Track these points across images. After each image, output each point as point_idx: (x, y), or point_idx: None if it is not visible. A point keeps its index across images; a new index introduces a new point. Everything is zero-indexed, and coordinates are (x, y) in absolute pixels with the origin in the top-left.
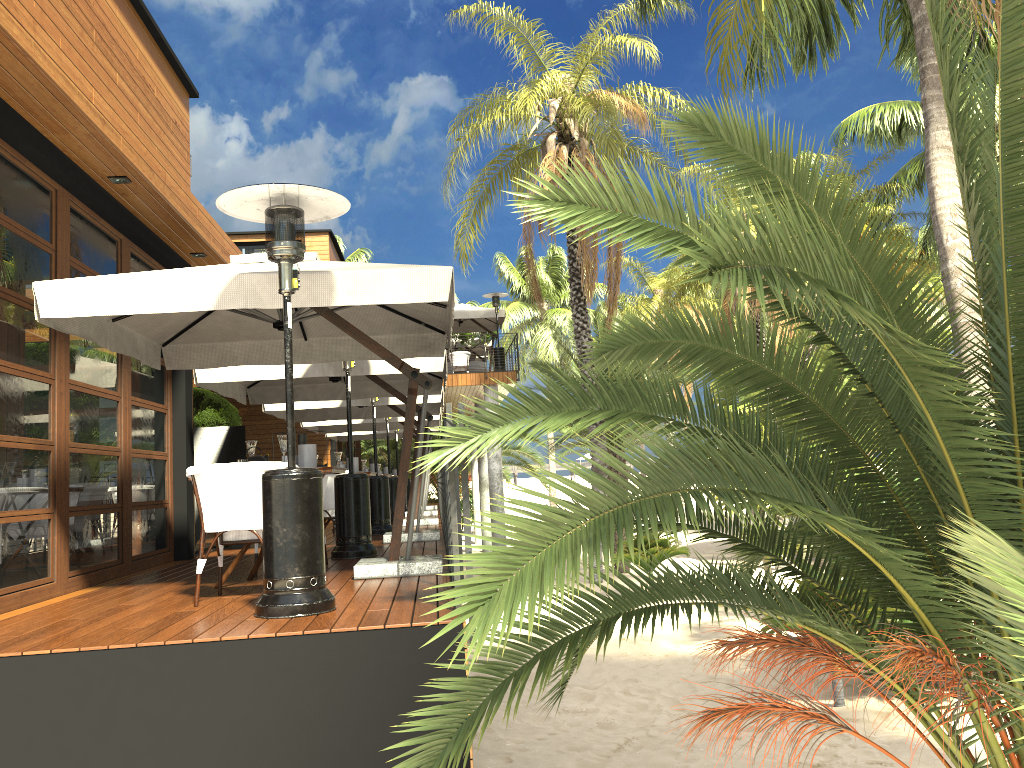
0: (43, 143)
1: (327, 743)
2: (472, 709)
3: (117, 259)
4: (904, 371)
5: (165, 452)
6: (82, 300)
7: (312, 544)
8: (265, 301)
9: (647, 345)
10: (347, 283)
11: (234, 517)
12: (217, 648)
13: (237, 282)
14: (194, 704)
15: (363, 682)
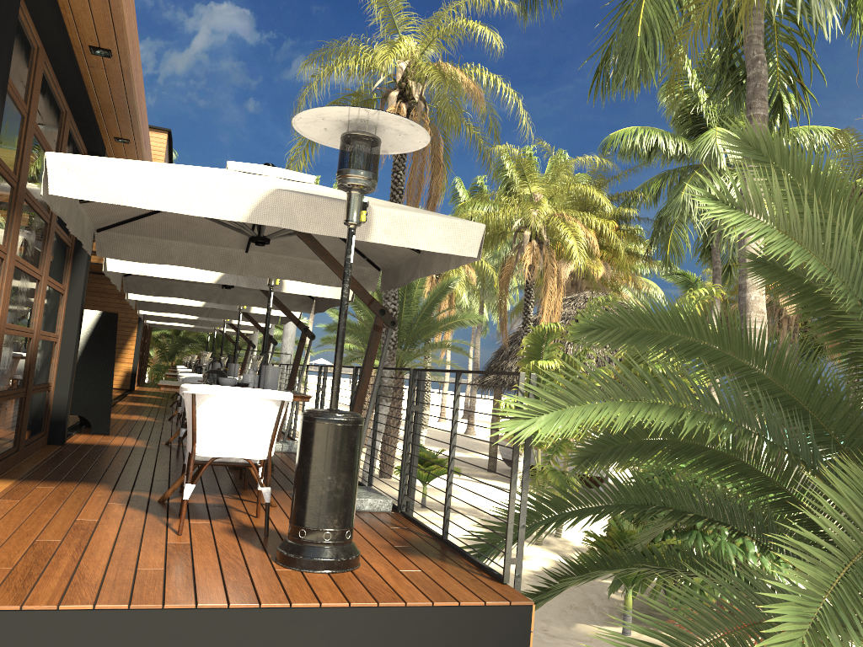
0: None
1: None
2: None
3: (60, 131)
4: None
5: (57, 334)
6: (101, 184)
7: (351, 495)
8: (300, 223)
9: (641, 331)
10: (384, 221)
11: (232, 444)
12: (284, 615)
13: (274, 198)
14: None
15: None
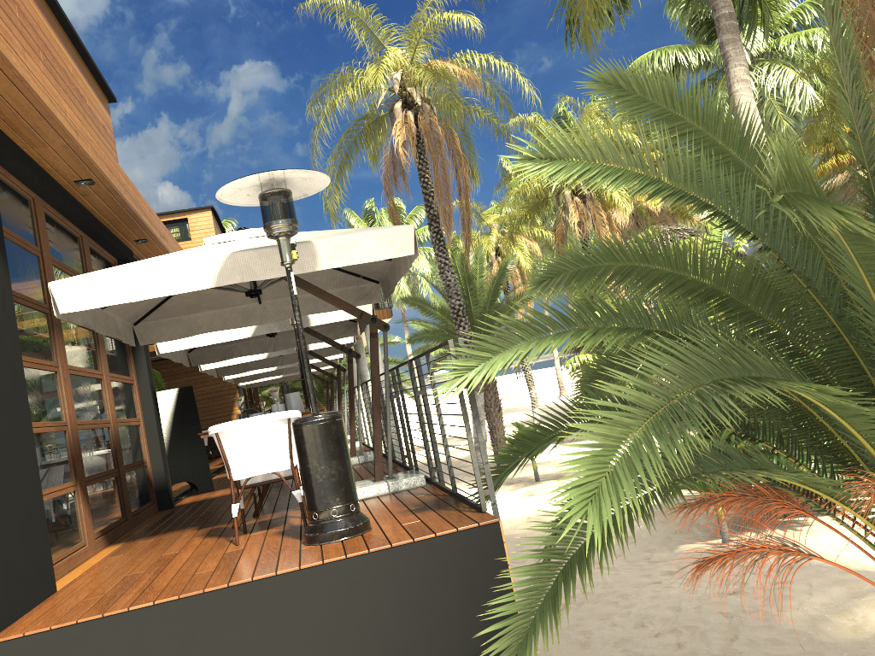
0: (24, 157)
1: (403, 640)
2: (545, 590)
3: (81, 253)
4: (859, 264)
5: (138, 418)
6: (96, 293)
7: (346, 476)
8: (258, 274)
9: (582, 270)
10: (327, 249)
11: (258, 464)
12: (298, 576)
13: (231, 260)
14: (286, 627)
15: (425, 584)
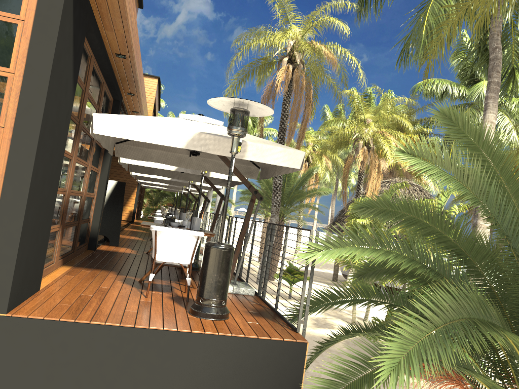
0: (98, 33)
1: None
2: None
3: (100, 92)
4: None
5: (94, 193)
6: (117, 128)
7: (226, 284)
8: (210, 149)
9: (387, 210)
10: (253, 149)
11: (173, 256)
12: (188, 335)
13: (198, 136)
14: (172, 361)
15: (255, 364)
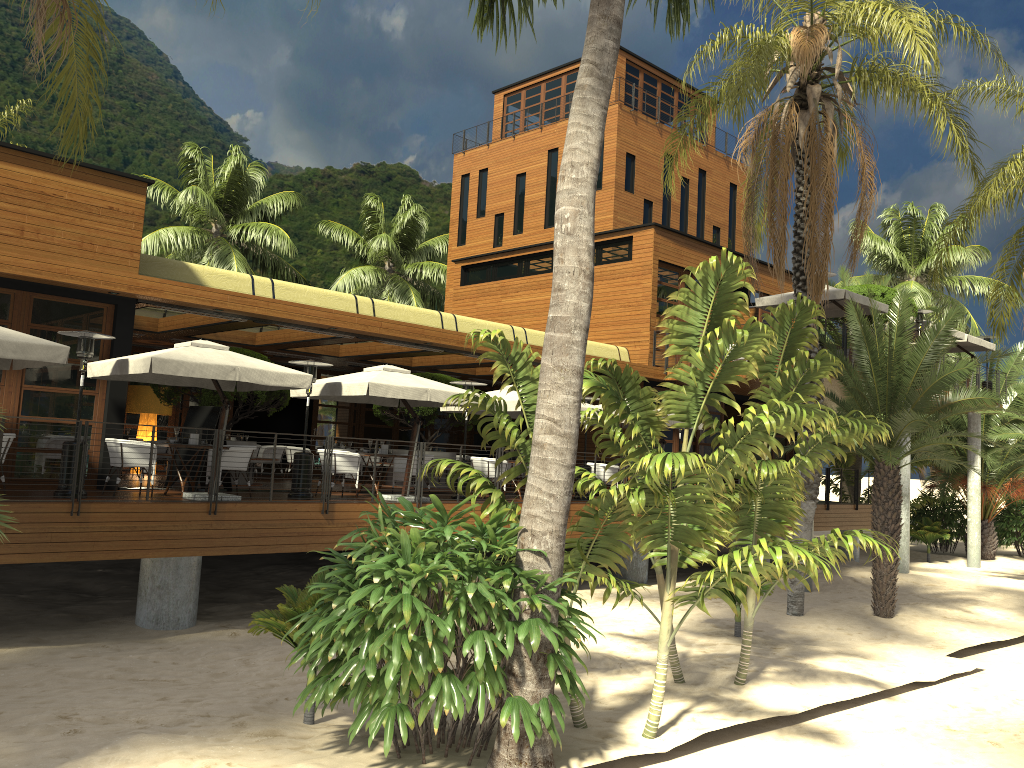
0: None
1: None
2: None
3: (10, 305)
4: None
5: (89, 420)
6: None
7: None
8: None
9: None
10: None
11: None
12: None
13: None
14: None
15: None
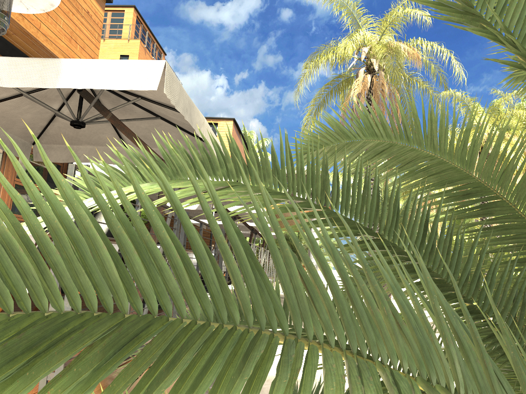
0: None
1: None
2: None
3: None
4: None
5: None
6: None
7: None
8: (4, 80)
9: (340, 145)
10: (72, 69)
11: None
12: None
13: None
14: None
15: None
